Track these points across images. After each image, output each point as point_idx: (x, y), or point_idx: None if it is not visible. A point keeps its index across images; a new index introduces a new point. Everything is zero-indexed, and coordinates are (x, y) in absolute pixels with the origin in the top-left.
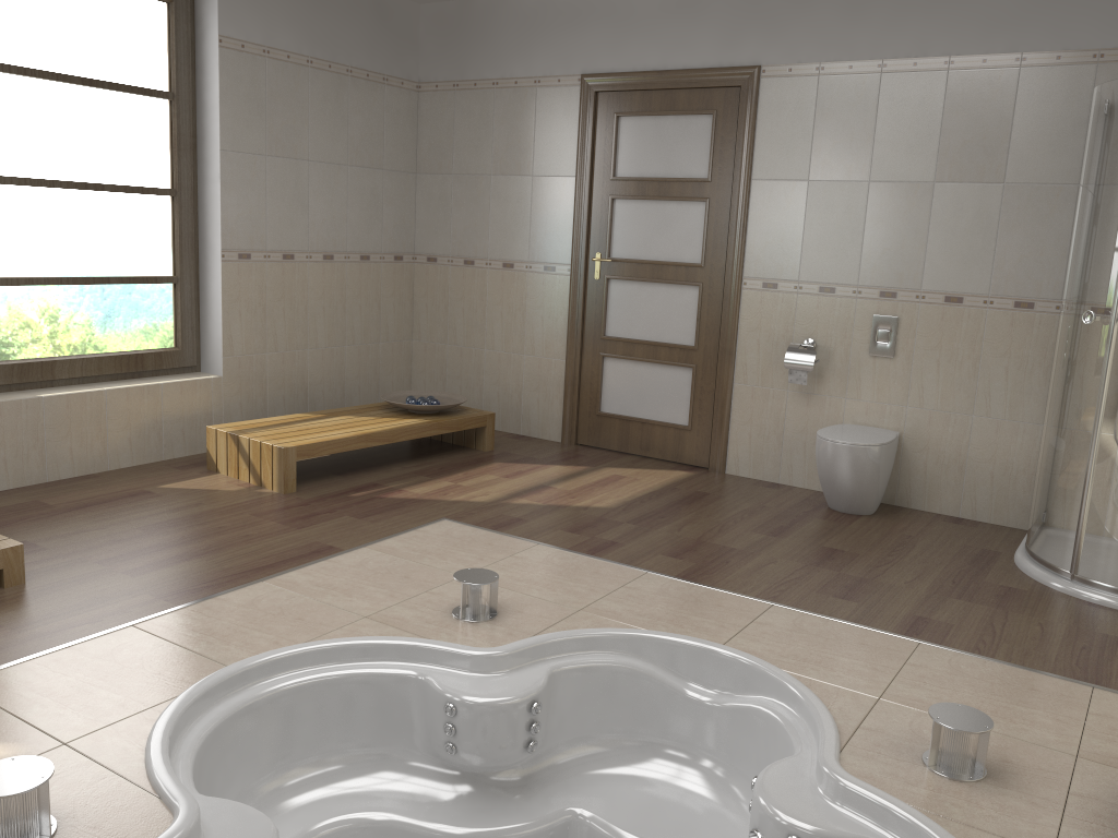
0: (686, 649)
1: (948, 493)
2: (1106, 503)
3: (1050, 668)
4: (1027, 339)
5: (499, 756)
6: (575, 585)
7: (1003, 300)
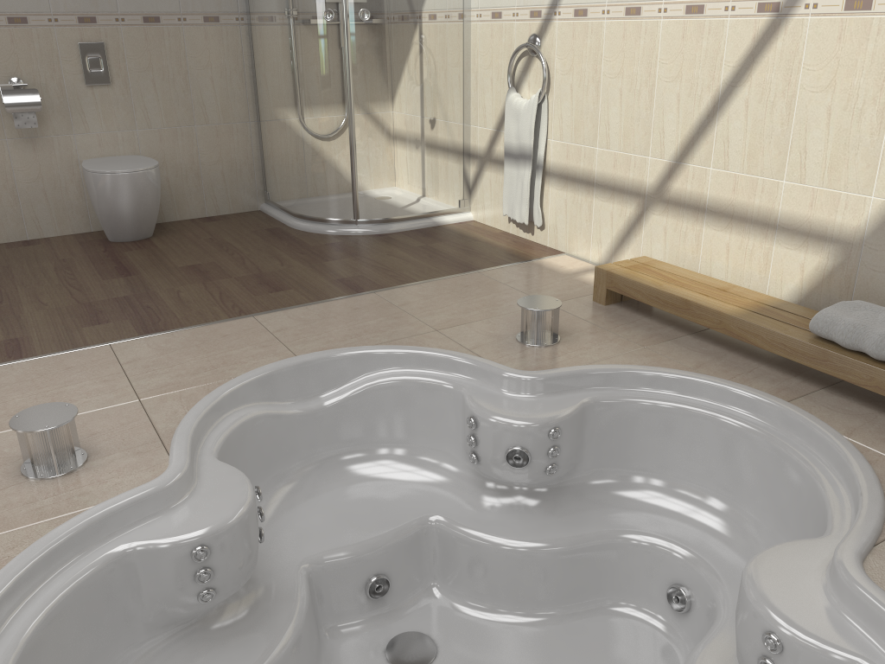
0: (282, 374)
1: (193, 199)
2: (369, 160)
3: (446, 273)
4: (222, 50)
5: (253, 564)
6: (80, 386)
7: (194, 16)
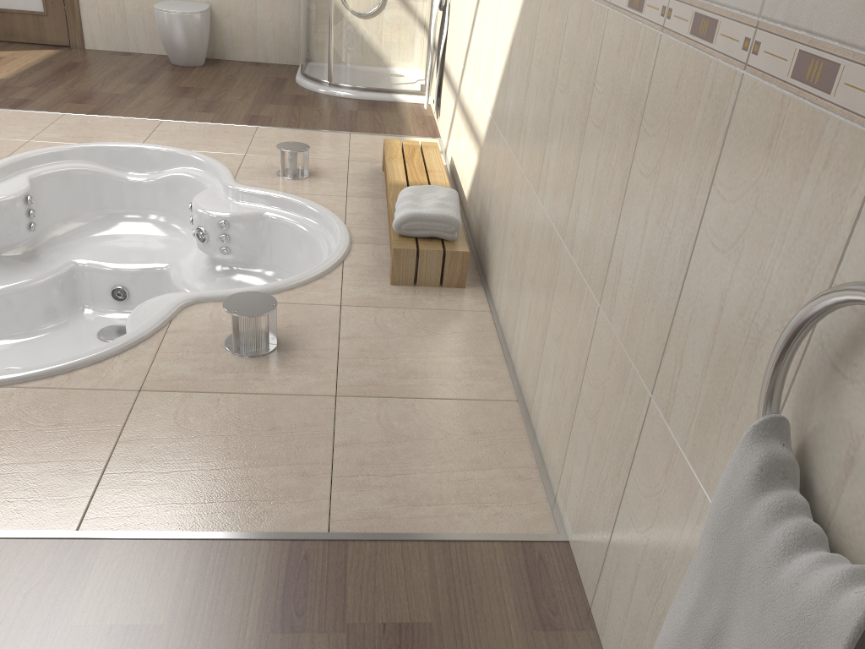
0: (119, 151)
1: (248, 46)
2: (342, 35)
3: (328, 128)
4: None
5: (13, 236)
6: (15, 128)
7: None
